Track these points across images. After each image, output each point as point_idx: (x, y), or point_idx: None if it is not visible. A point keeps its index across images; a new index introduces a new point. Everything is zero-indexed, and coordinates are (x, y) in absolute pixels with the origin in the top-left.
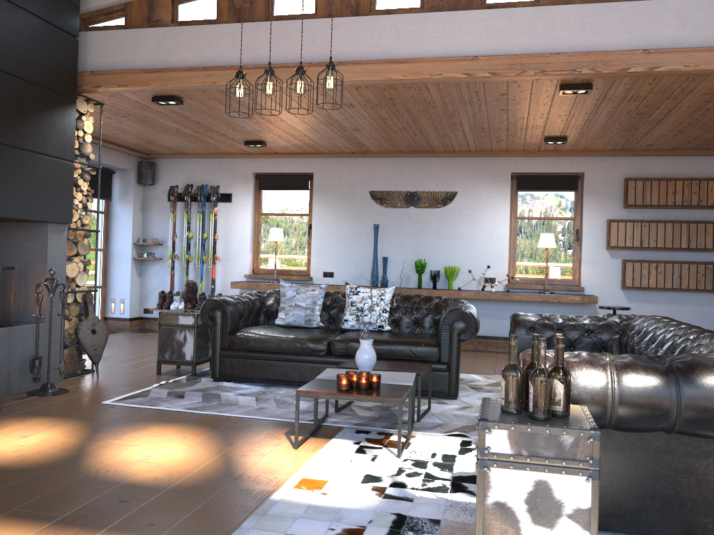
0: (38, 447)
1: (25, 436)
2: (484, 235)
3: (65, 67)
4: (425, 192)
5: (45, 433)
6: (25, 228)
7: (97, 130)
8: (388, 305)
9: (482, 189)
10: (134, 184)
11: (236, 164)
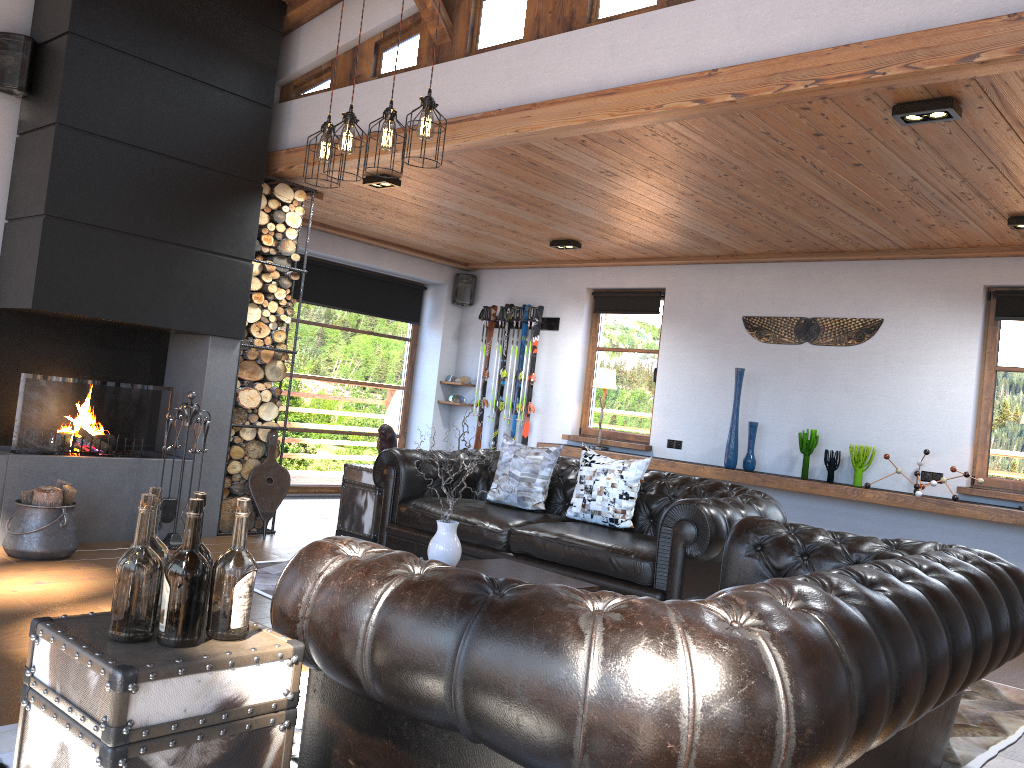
0: (22, 596)
1: (40, 582)
2: (926, 396)
3: (248, 144)
4: (829, 319)
5: (64, 584)
6: (192, 341)
7: (373, 230)
8: (634, 488)
9: (927, 316)
10: (447, 303)
11: (567, 276)
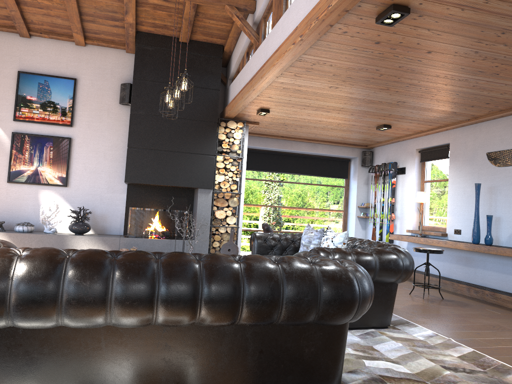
0: None
1: None
2: None
3: (209, 107)
4: None
5: None
6: (196, 191)
7: (304, 135)
8: (339, 247)
9: None
10: (359, 166)
11: (407, 144)
